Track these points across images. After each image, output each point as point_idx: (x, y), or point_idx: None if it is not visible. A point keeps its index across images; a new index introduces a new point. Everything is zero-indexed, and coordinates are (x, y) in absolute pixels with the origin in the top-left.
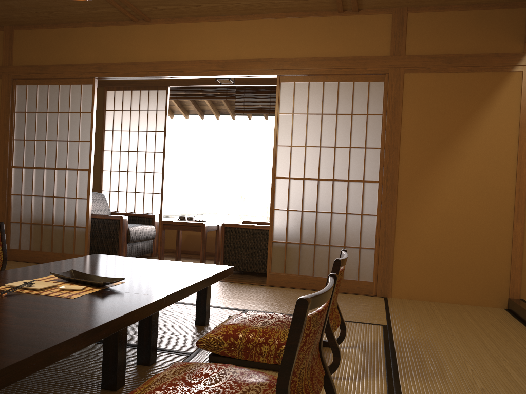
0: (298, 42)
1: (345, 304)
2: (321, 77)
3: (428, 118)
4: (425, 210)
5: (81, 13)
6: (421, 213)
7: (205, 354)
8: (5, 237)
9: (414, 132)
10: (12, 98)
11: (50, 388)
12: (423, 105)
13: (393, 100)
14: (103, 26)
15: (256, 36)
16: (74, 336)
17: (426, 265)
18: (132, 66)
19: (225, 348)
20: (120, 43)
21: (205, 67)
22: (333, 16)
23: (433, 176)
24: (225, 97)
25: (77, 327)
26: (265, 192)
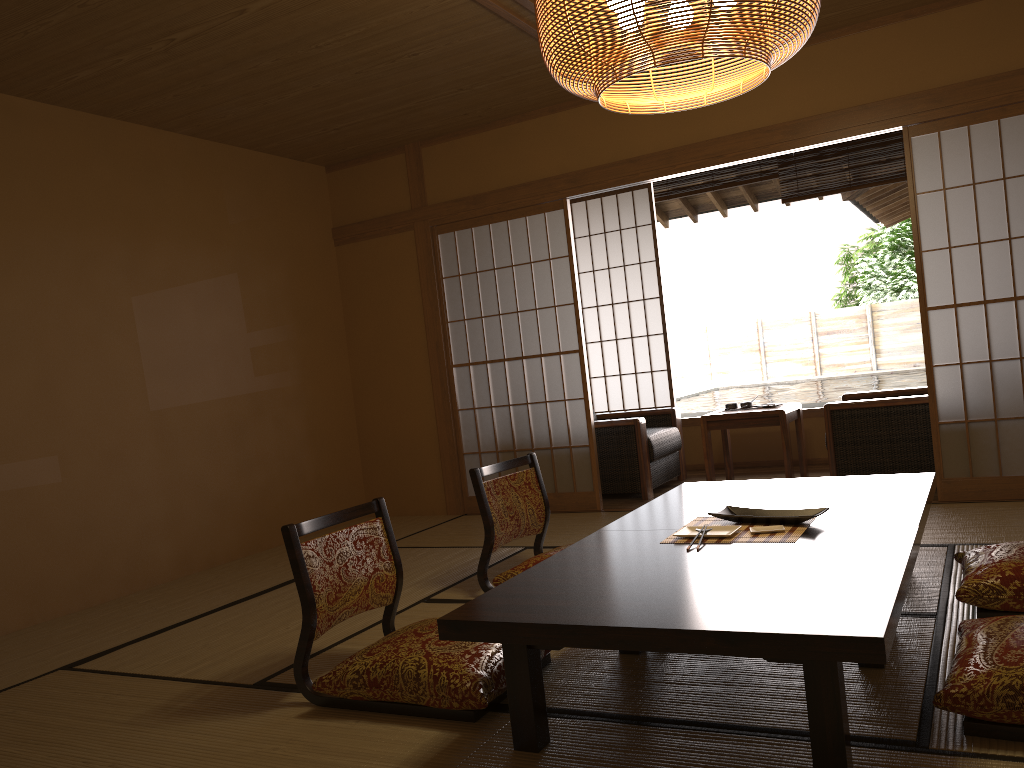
0: (936, 59)
1: None
2: (993, 111)
3: None
4: None
5: (536, 97)
6: None
7: (960, 613)
8: (459, 478)
9: None
10: (435, 257)
11: (784, 670)
12: None
13: None
14: (567, 109)
15: (849, 66)
16: (900, 582)
17: None
18: (628, 166)
19: (1010, 598)
20: (602, 131)
21: (762, 140)
22: None
23: None
24: (759, 178)
25: (879, 572)
26: (806, 333)
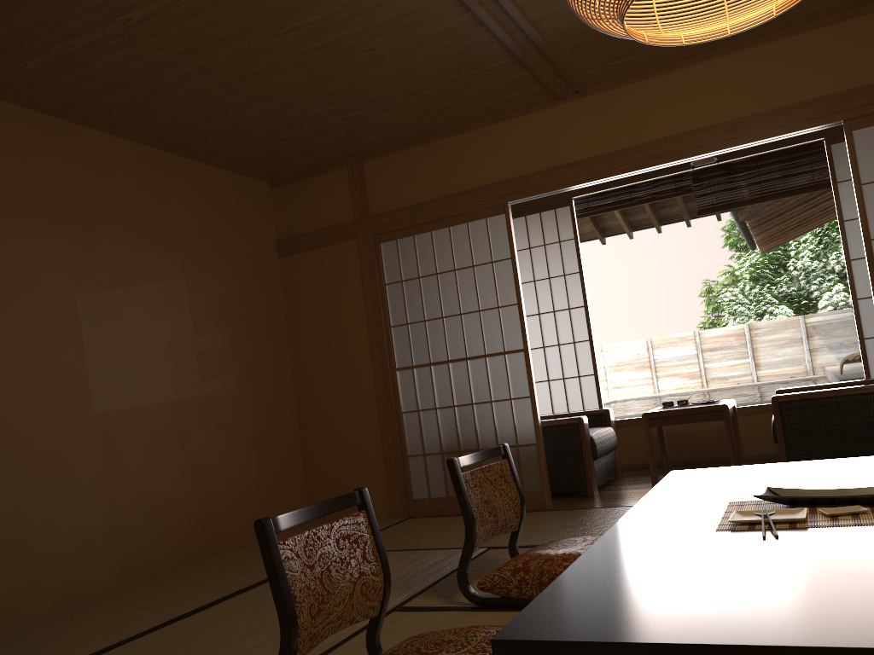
0: (873, 56)
1: None
2: None
3: None
4: None
5: (479, 107)
6: None
7: None
8: (404, 481)
9: None
10: (378, 265)
11: None
12: None
13: None
14: (507, 120)
15: (786, 67)
16: None
17: None
18: (569, 170)
19: None
20: (542, 138)
21: (703, 139)
22: None
23: None
24: (675, 193)
25: None
26: (691, 350)
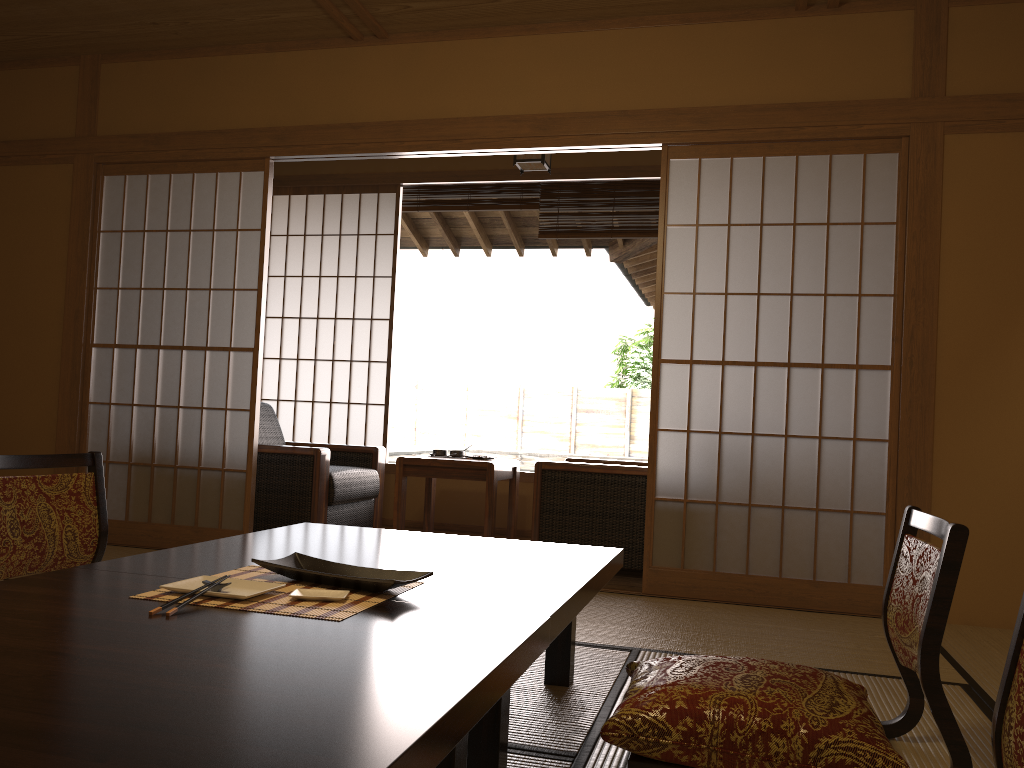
0: (708, 75)
1: (841, 636)
2: (759, 146)
3: (1000, 228)
4: (998, 427)
5: (247, 22)
6: (990, 434)
7: (609, 757)
8: None
9: (970, 259)
10: (95, 203)
11: None
12: (989, 201)
13: (922, 191)
14: (288, 51)
15: (615, 64)
16: (433, 725)
17: (1005, 549)
18: (349, 132)
19: (676, 744)
20: (325, 85)
21: (507, 130)
22: (784, 17)
23: (1015, 353)
24: (519, 206)
25: (415, 696)
26: (566, 407)
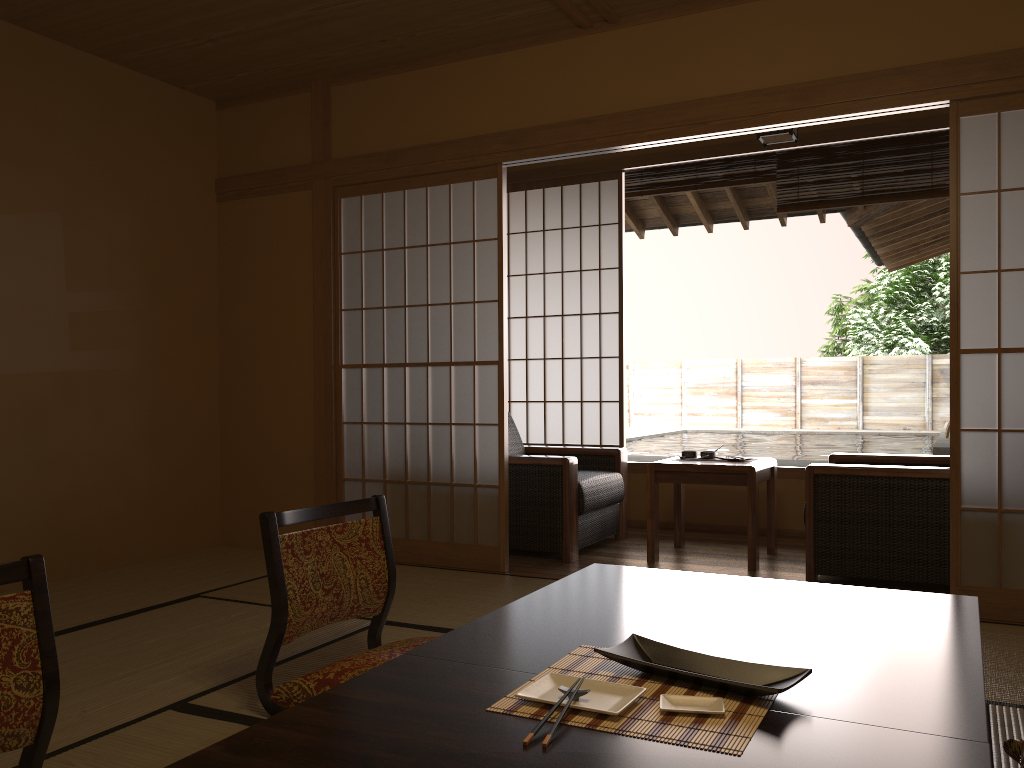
0: (1006, 12)
1: None
2: None
3: None
4: None
5: (473, 26)
6: None
7: None
8: None
9: None
10: (334, 226)
11: None
12: None
13: None
14: (514, 50)
15: (886, 15)
16: None
17: None
18: (583, 128)
19: None
20: (555, 80)
21: (760, 106)
22: None
23: None
24: (753, 179)
25: None
26: (789, 380)
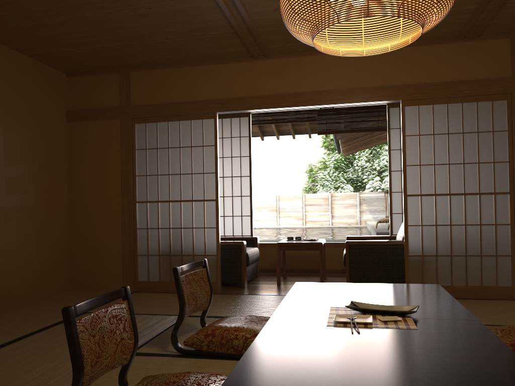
0: (420, 69)
1: (506, 310)
2: (445, 99)
3: None
4: None
5: (207, 53)
6: None
7: None
8: (134, 270)
9: None
10: (132, 137)
11: None
12: None
13: None
14: (222, 63)
15: (377, 65)
16: None
17: None
18: (255, 100)
19: None
20: (241, 78)
21: (329, 96)
22: (453, 43)
23: None
24: (307, 120)
25: (504, 356)
26: (300, 204)
